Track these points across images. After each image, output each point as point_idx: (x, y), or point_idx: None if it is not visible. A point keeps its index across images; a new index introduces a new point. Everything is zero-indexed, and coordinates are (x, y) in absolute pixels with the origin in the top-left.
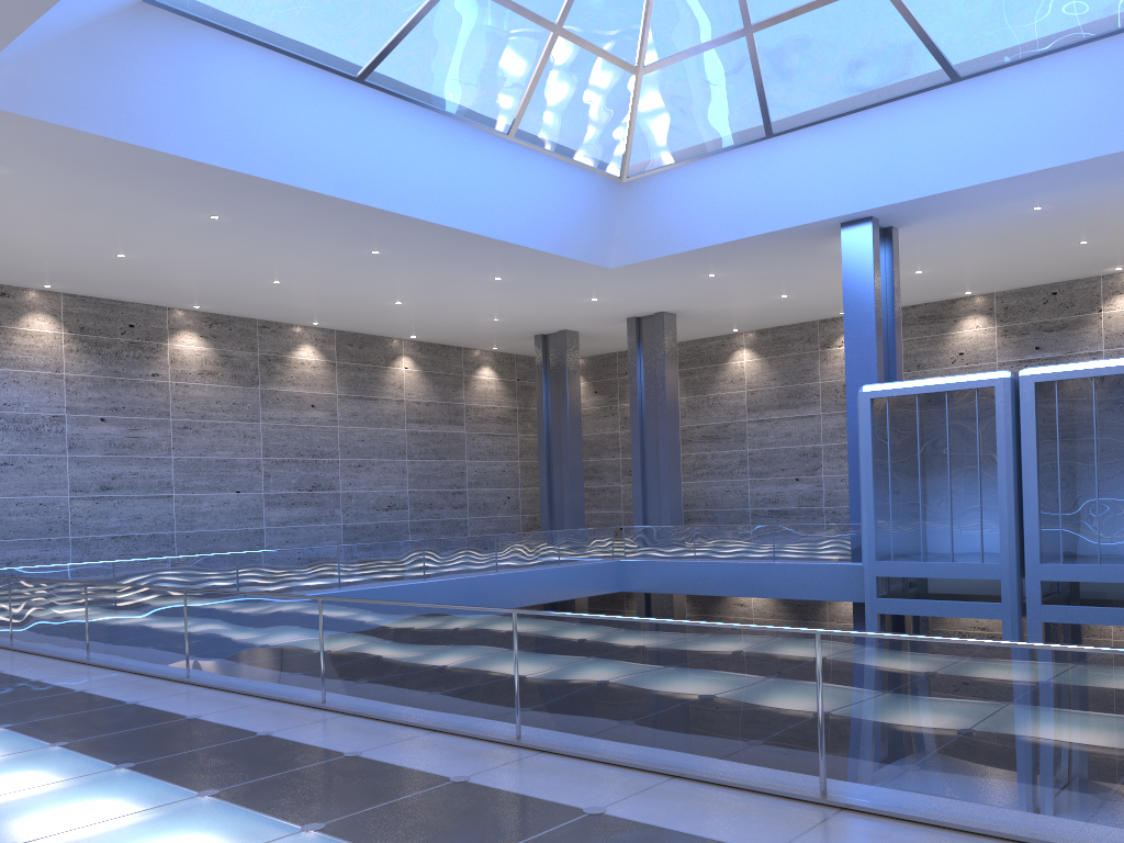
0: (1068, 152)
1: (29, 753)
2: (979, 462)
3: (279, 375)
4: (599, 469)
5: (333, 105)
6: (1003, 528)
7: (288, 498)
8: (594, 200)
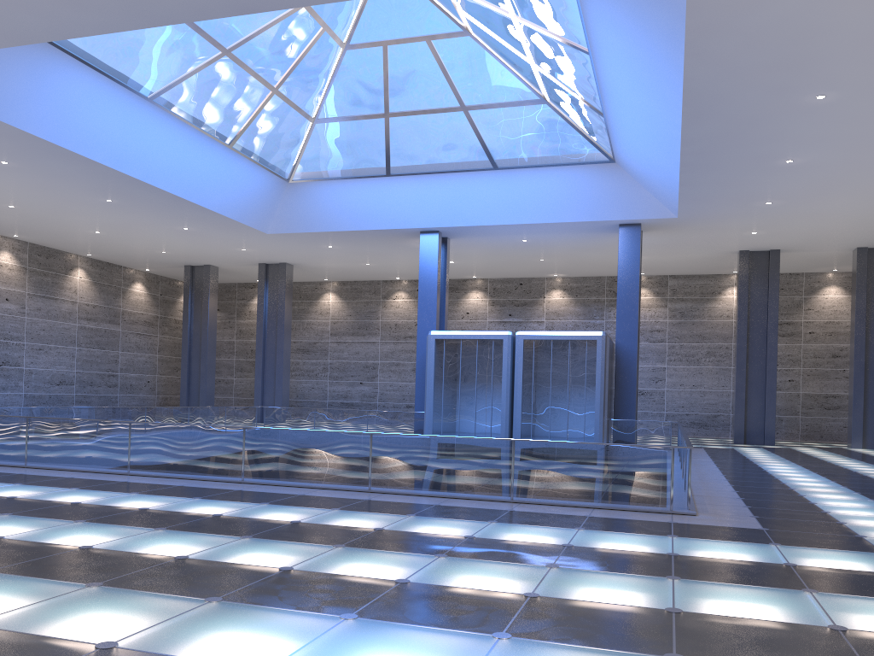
0: (546, 217)
1: (127, 495)
2: (492, 380)
3: None
4: (217, 365)
5: (128, 112)
6: (503, 418)
7: None
8: (269, 191)
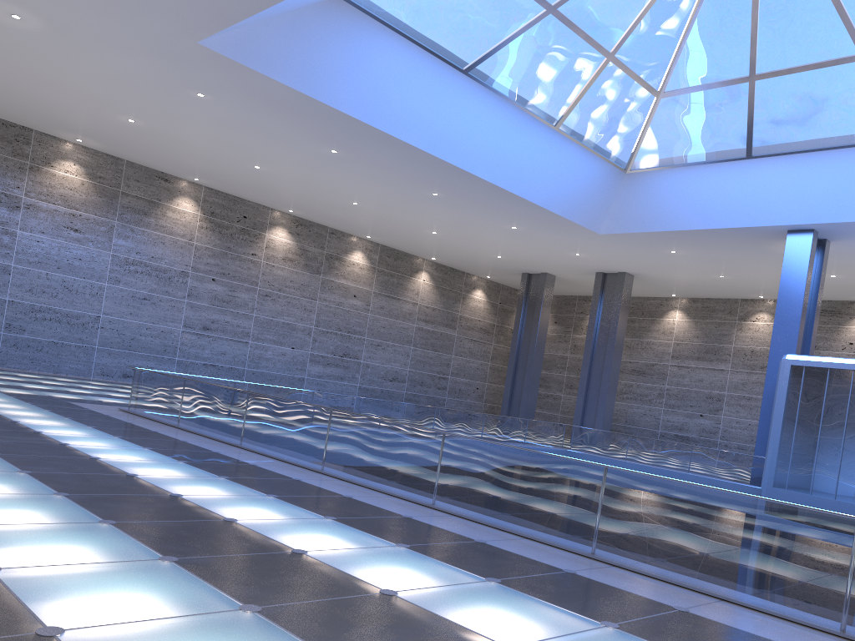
0: None
1: (257, 497)
2: None
3: (336, 270)
4: (548, 380)
5: (441, 87)
6: None
7: (325, 359)
8: (602, 182)
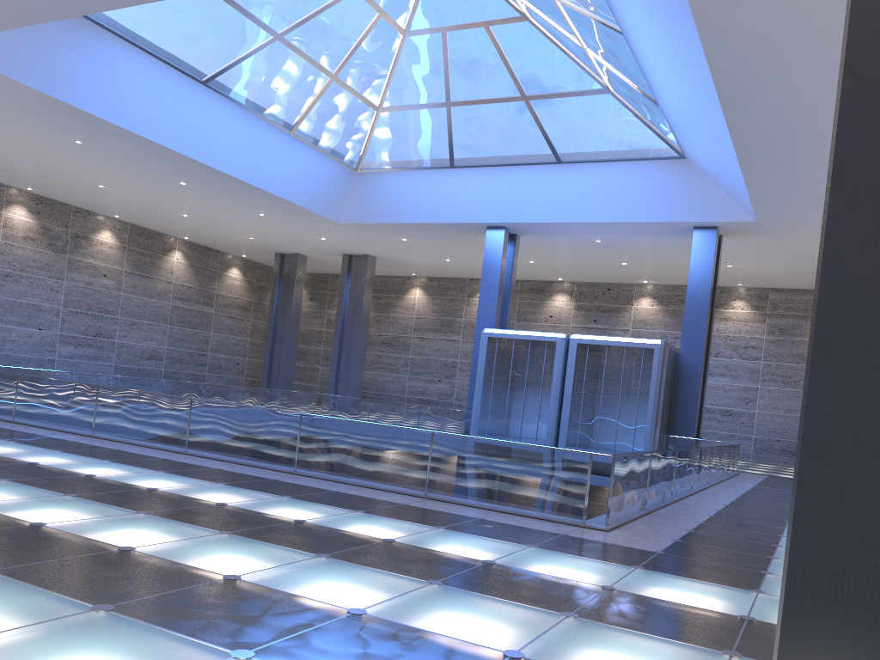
0: (614, 215)
1: (47, 451)
2: (542, 384)
3: (83, 249)
4: (306, 353)
5: (183, 94)
6: (549, 424)
7: (76, 340)
8: (337, 179)
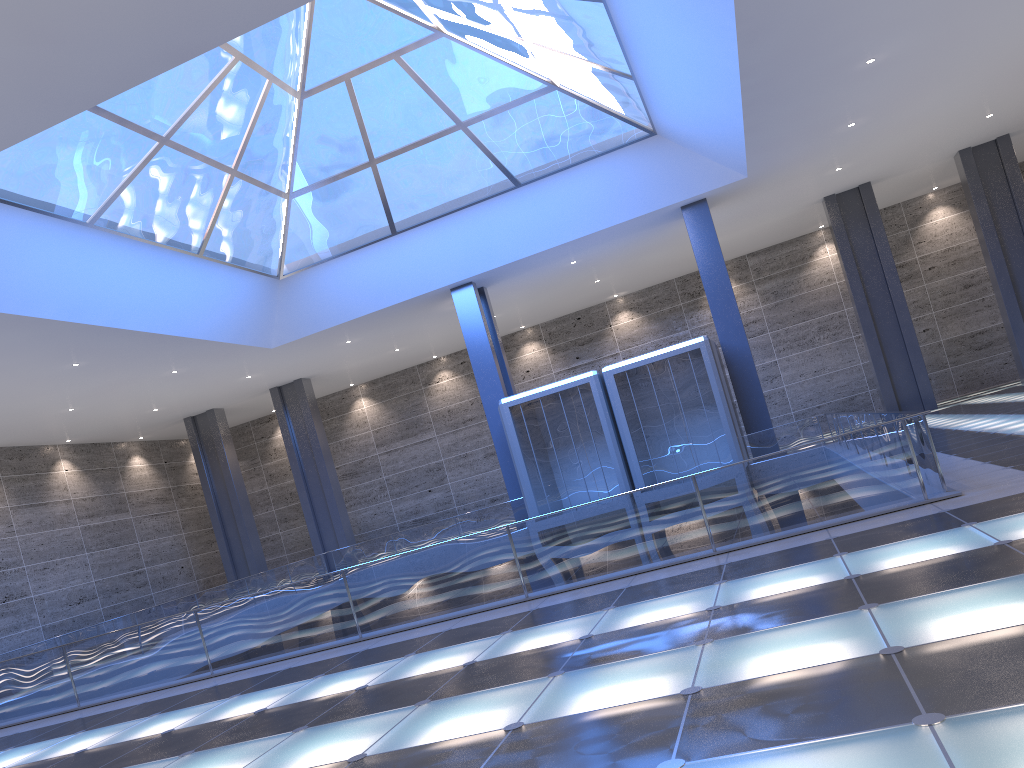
0: (593, 225)
1: (228, 701)
2: (592, 434)
3: None
4: (256, 523)
5: (68, 247)
6: (618, 474)
7: None
8: (260, 296)
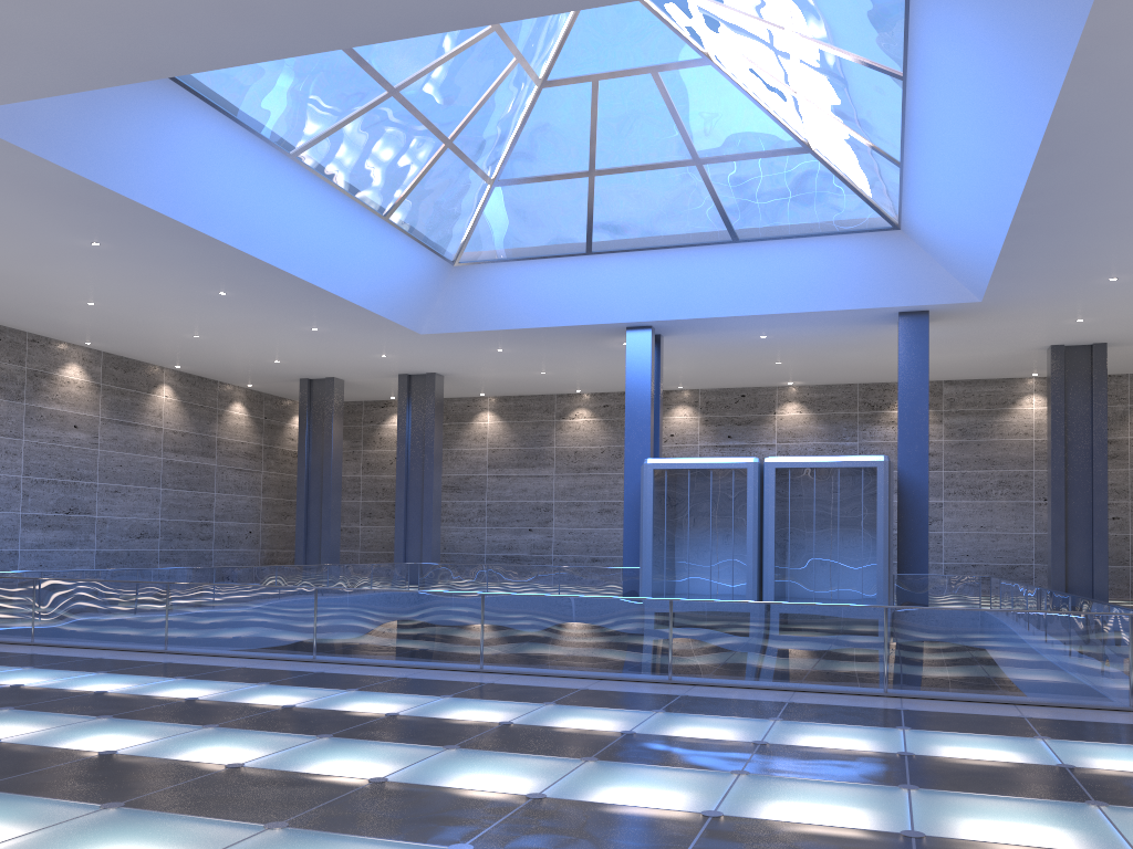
0: (800, 304)
1: (347, 693)
2: (733, 524)
3: (45, 392)
4: None
5: (263, 173)
6: (749, 574)
7: (45, 520)
8: (428, 277)
